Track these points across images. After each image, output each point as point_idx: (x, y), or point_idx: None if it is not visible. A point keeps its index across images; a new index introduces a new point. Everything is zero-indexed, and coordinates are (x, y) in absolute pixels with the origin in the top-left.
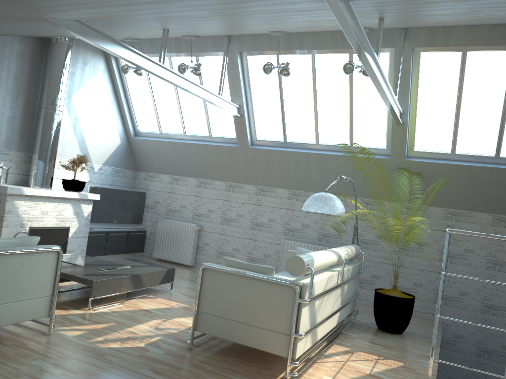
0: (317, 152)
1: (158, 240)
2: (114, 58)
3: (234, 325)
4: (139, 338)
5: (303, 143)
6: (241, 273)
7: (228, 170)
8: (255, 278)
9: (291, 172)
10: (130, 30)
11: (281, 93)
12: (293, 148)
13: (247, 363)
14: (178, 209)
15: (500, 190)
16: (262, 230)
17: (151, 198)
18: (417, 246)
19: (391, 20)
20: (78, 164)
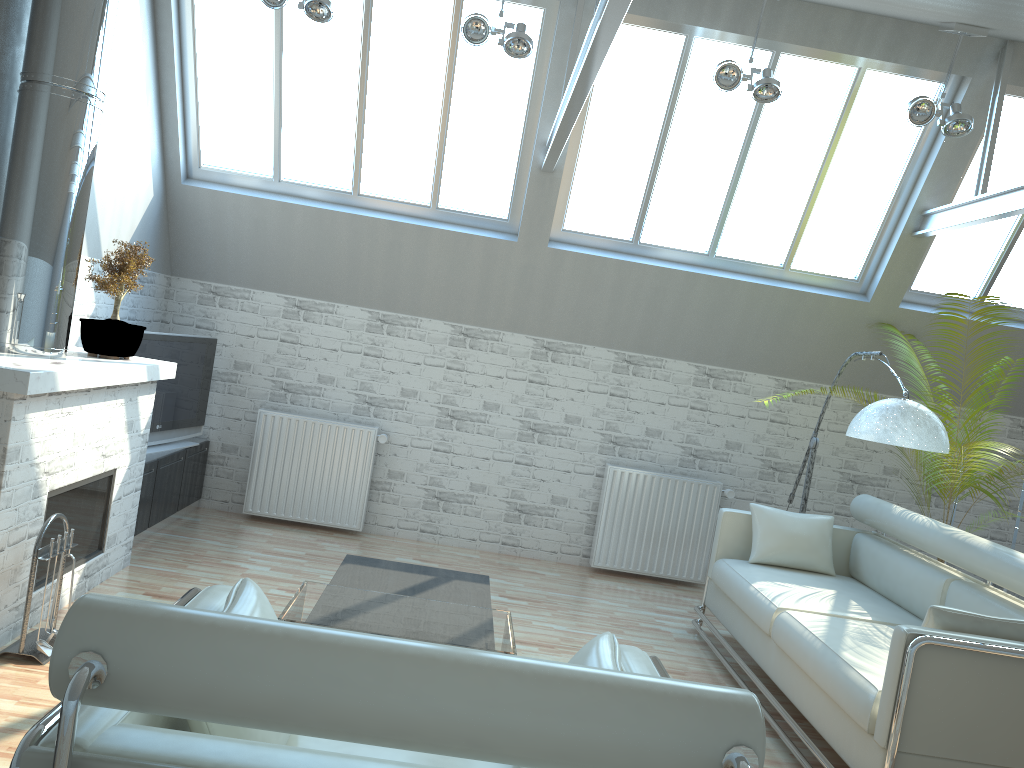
0: (714, 274)
1: (262, 468)
2: None
3: None
4: None
5: (678, 251)
6: None
7: (468, 294)
8: None
9: (637, 314)
10: None
11: (668, 129)
12: (652, 258)
13: None
14: (311, 387)
15: None
16: (548, 441)
17: (225, 353)
18: (880, 477)
19: None
20: (129, 274)
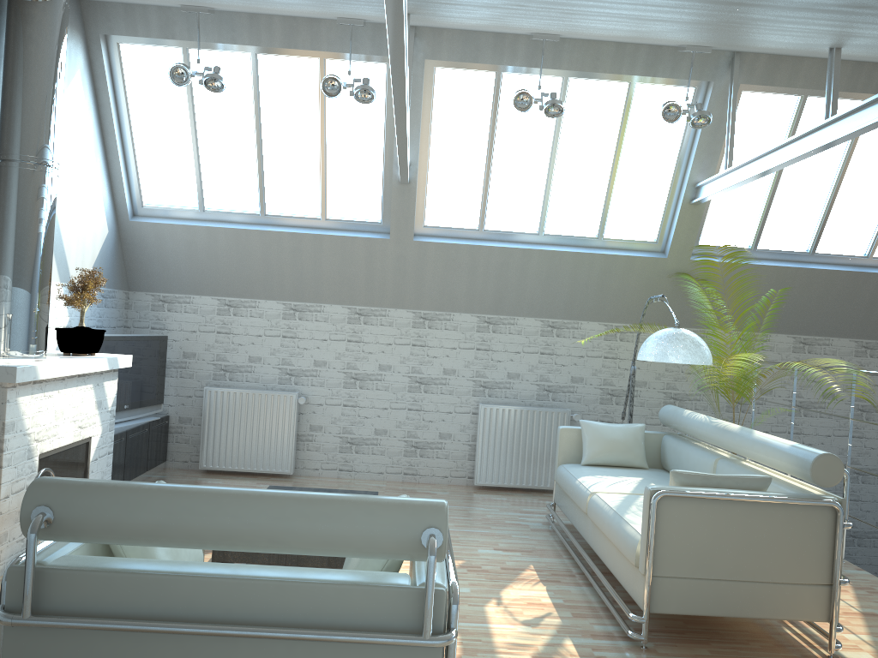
0: (544, 248)
1: (210, 432)
2: (105, 44)
3: (726, 589)
4: (550, 653)
5: (515, 233)
6: (739, 496)
7: (358, 282)
8: (766, 500)
9: (489, 285)
10: (329, 6)
11: (492, 143)
12: (496, 241)
13: (746, 646)
14: (244, 366)
15: (812, 300)
16: (432, 390)
17: (175, 346)
18: (695, 393)
19: (813, 49)
20: (90, 292)
